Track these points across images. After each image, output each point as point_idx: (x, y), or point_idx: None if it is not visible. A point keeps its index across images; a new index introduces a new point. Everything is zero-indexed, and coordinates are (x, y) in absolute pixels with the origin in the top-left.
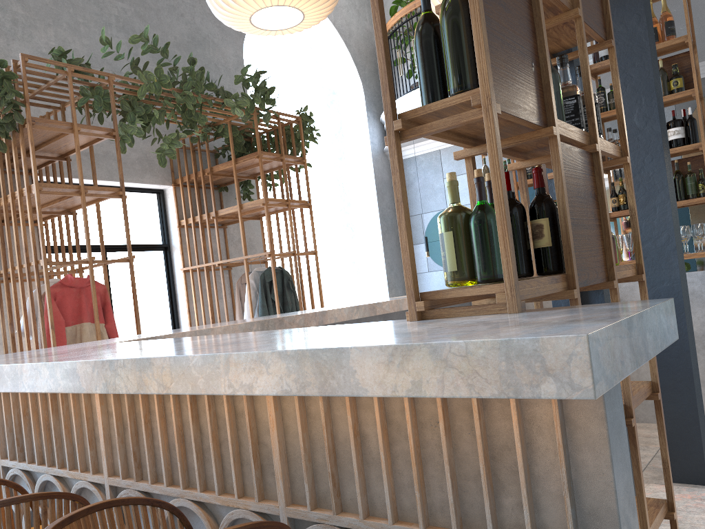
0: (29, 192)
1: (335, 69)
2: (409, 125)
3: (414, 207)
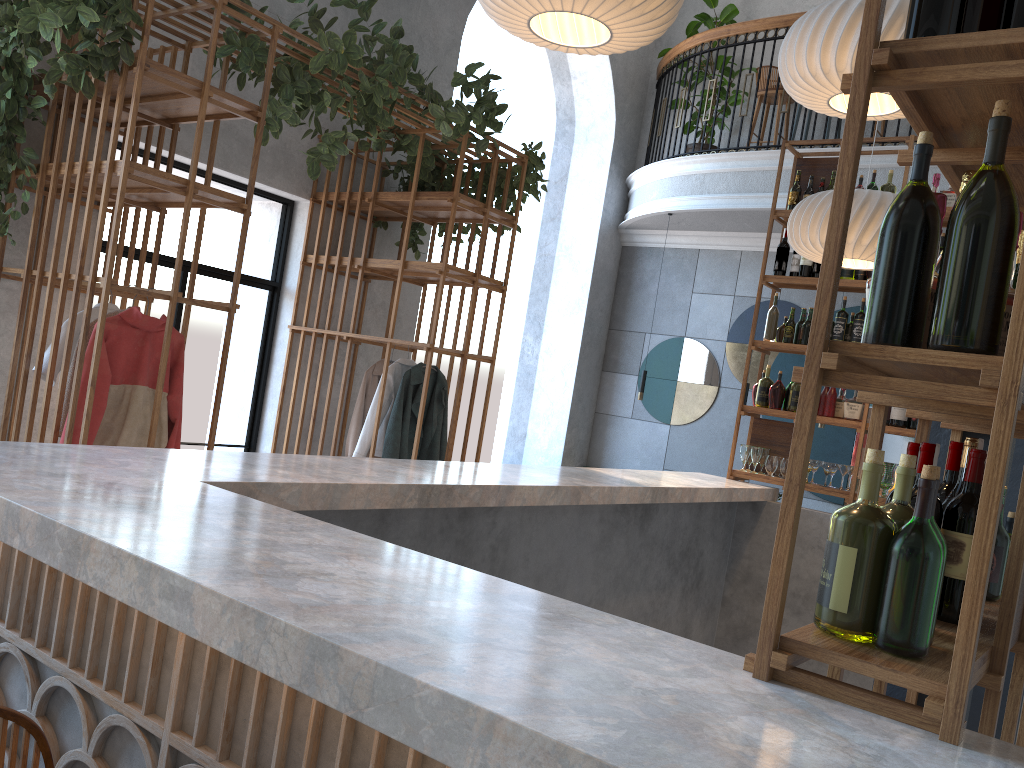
0: (111, 170)
1: (583, 88)
2: (843, 364)
3: (638, 320)
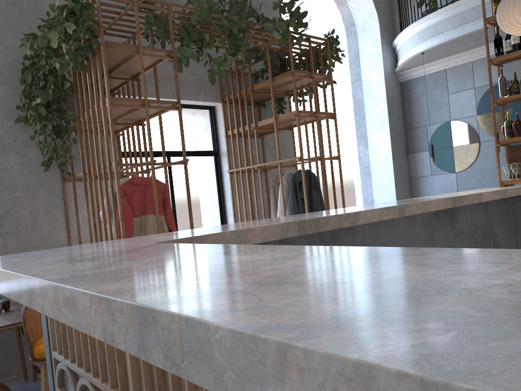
0: (103, 105)
1: (354, 4)
2: None
3: (420, 120)
